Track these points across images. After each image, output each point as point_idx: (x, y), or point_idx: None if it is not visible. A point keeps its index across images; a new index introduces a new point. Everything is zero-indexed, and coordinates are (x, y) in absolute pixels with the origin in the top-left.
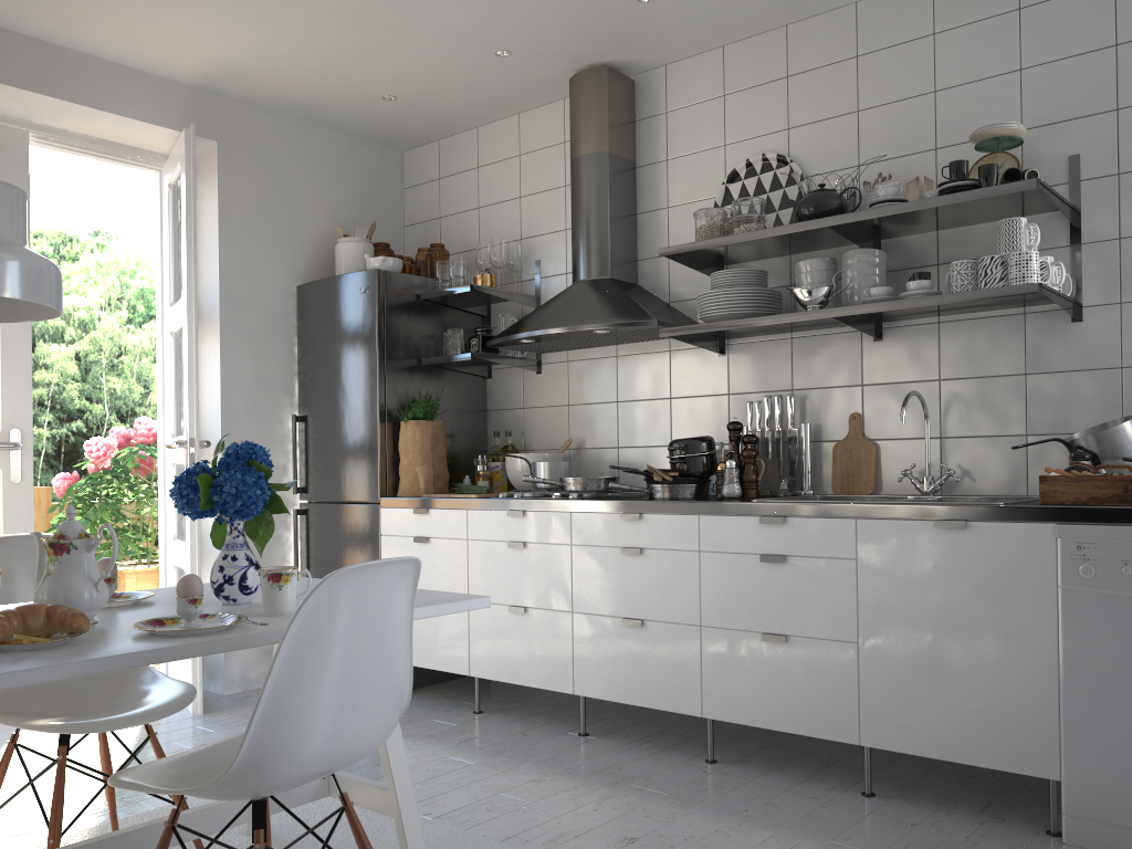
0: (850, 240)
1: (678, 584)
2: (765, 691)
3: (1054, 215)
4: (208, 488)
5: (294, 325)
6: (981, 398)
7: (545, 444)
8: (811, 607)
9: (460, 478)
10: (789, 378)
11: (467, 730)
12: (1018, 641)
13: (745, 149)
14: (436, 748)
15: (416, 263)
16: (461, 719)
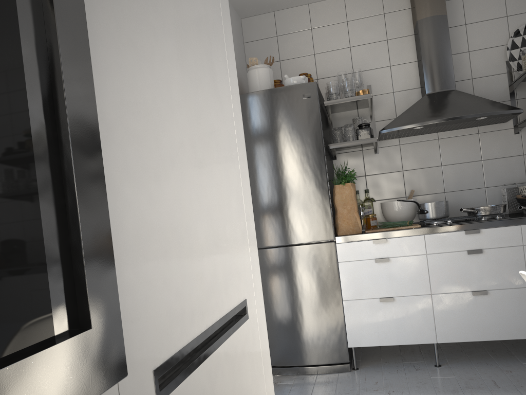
0: None
1: None
2: None
3: None
4: None
5: None
6: None
7: (386, 196)
8: None
9: None
10: None
11: (471, 378)
12: None
13: (521, 19)
14: (501, 394)
15: None
16: (443, 372)
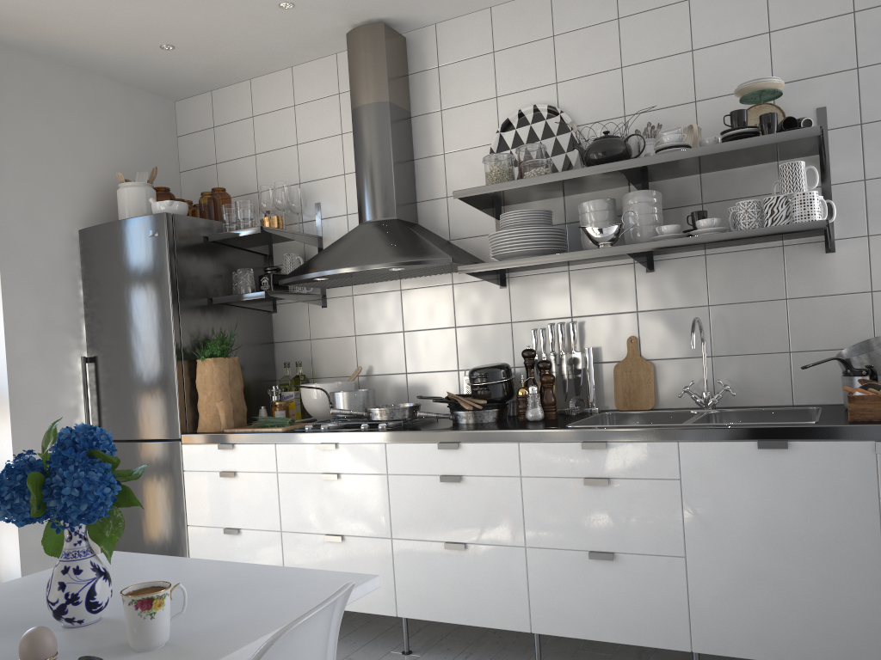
0: (631, 182)
1: (500, 508)
2: (594, 605)
3: (805, 159)
4: (39, 488)
5: (78, 268)
6: (747, 321)
7: (334, 372)
8: (637, 525)
9: (253, 407)
10: (569, 307)
11: None
12: (844, 550)
13: (516, 101)
14: None
15: (200, 206)
16: None
